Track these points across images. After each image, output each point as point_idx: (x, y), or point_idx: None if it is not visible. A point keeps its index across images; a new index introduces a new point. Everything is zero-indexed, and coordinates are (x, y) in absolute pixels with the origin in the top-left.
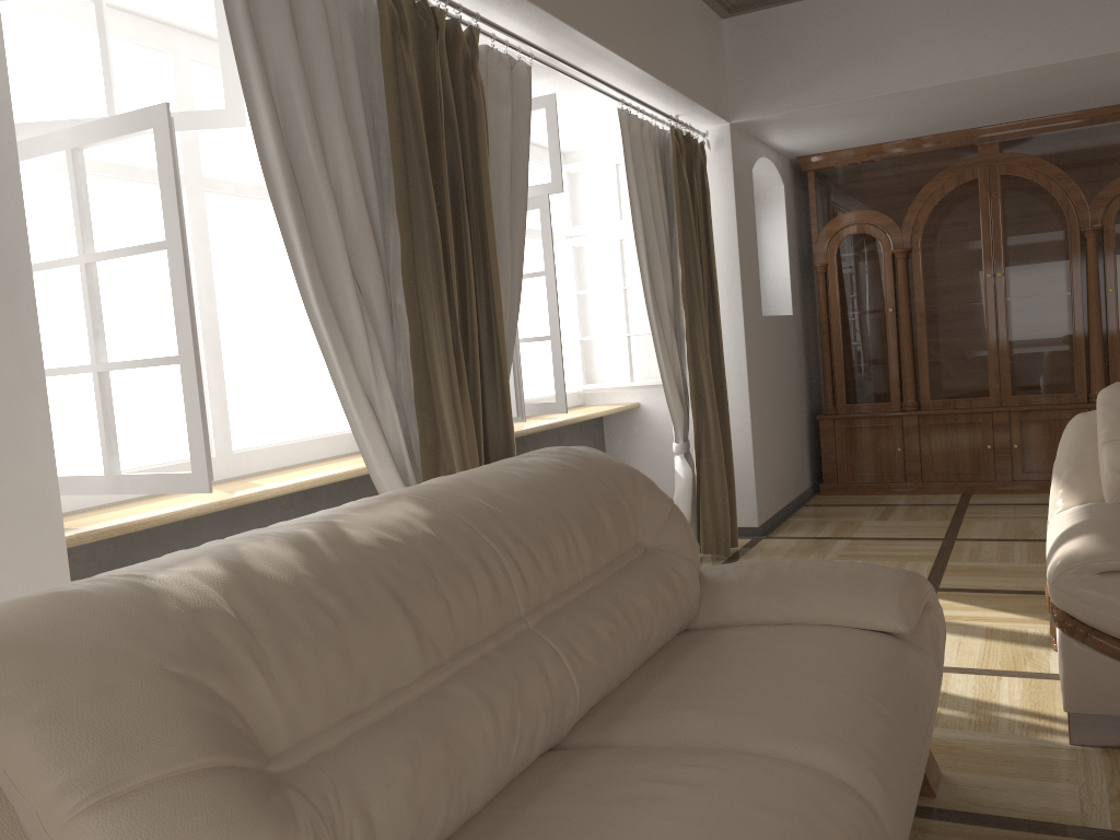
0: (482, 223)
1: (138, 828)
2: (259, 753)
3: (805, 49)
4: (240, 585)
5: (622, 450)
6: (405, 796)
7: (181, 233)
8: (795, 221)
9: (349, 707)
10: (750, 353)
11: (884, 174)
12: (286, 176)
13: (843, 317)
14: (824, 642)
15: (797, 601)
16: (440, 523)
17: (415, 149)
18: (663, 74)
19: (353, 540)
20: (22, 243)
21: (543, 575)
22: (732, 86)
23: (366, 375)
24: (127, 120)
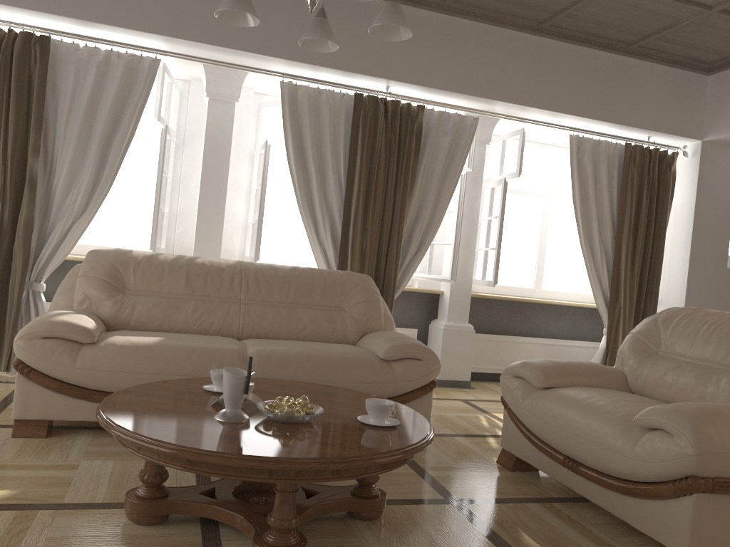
0: (401, 186)
1: (84, 282)
2: (123, 286)
3: None
4: (148, 257)
5: None
6: (147, 308)
7: (262, 180)
8: None
9: (155, 290)
10: (695, 289)
11: None
12: (294, 164)
13: None
14: (344, 347)
15: (372, 341)
16: (231, 266)
17: (358, 155)
18: (598, 115)
19: (195, 260)
20: (225, 180)
21: (260, 292)
22: (706, 117)
23: (323, 237)
24: (263, 145)
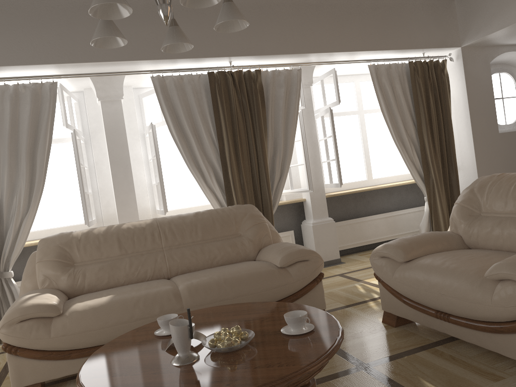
0: (258, 132)
1: (41, 266)
2: (72, 261)
3: (487, 6)
4: (85, 234)
5: None
6: (94, 274)
7: (155, 153)
8: None
9: (97, 257)
10: (481, 153)
11: None
12: (176, 135)
13: None
14: (249, 265)
15: (268, 254)
16: (149, 224)
17: (222, 117)
18: (385, 47)
19: (121, 227)
20: (128, 159)
21: (176, 239)
22: (460, 30)
23: (210, 183)
24: (149, 126)
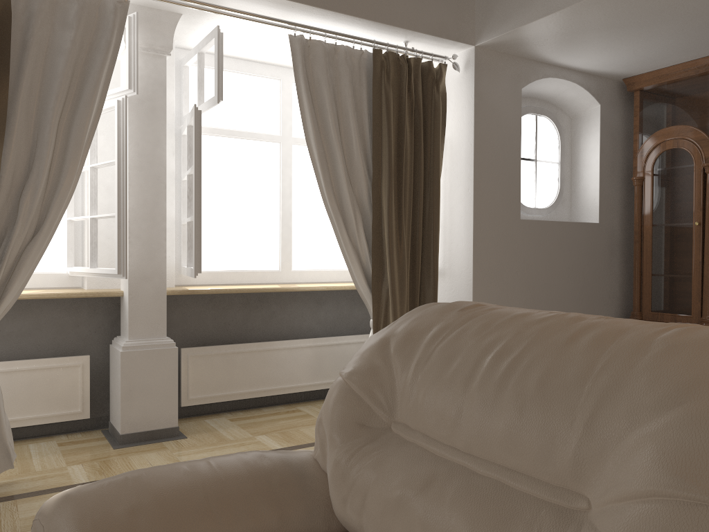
0: None
1: None
2: None
3: None
4: None
5: None
6: None
7: None
8: (623, 138)
9: None
10: (484, 251)
11: (702, 89)
12: None
13: (655, 228)
14: None
15: None
16: None
17: None
18: (326, 2)
19: None
20: None
21: None
22: (478, 13)
23: None
24: None
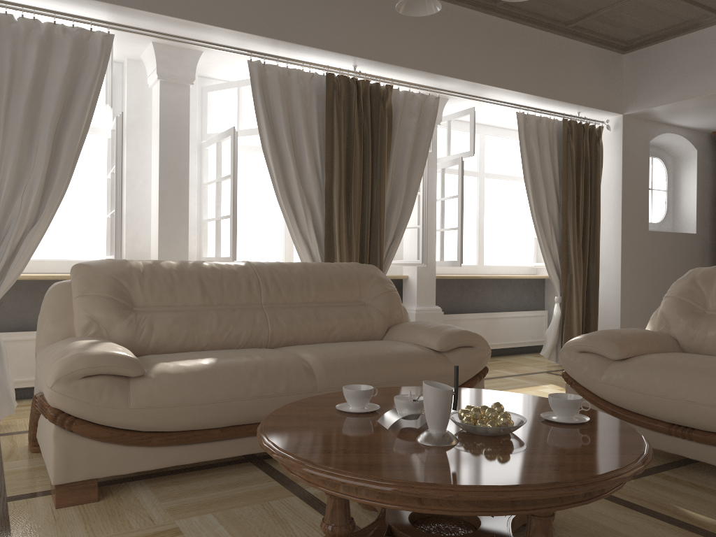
0: (378, 170)
1: (86, 302)
2: (131, 303)
3: (667, 69)
4: (150, 266)
5: (553, 302)
6: (167, 326)
7: (233, 171)
8: (711, 173)
9: (168, 303)
10: (627, 252)
11: None
12: (271, 151)
13: None
14: (393, 344)
15: (412, 334)
16: (242, 268)
17: (336, 139)
18: (543, 93)
19: (202, 265)
20: (186, 174)
21: (280, 294)
22: (625, 93)
23: (305, 229)
24: (226, 132)
